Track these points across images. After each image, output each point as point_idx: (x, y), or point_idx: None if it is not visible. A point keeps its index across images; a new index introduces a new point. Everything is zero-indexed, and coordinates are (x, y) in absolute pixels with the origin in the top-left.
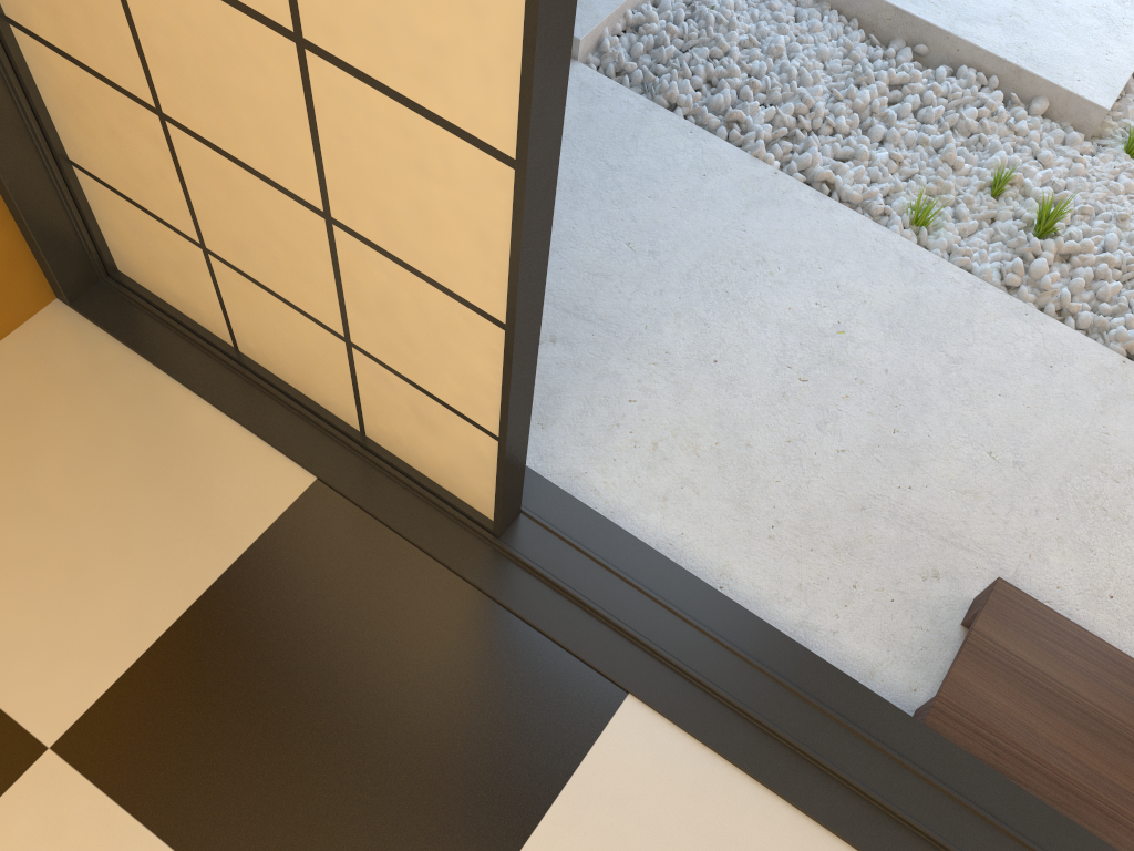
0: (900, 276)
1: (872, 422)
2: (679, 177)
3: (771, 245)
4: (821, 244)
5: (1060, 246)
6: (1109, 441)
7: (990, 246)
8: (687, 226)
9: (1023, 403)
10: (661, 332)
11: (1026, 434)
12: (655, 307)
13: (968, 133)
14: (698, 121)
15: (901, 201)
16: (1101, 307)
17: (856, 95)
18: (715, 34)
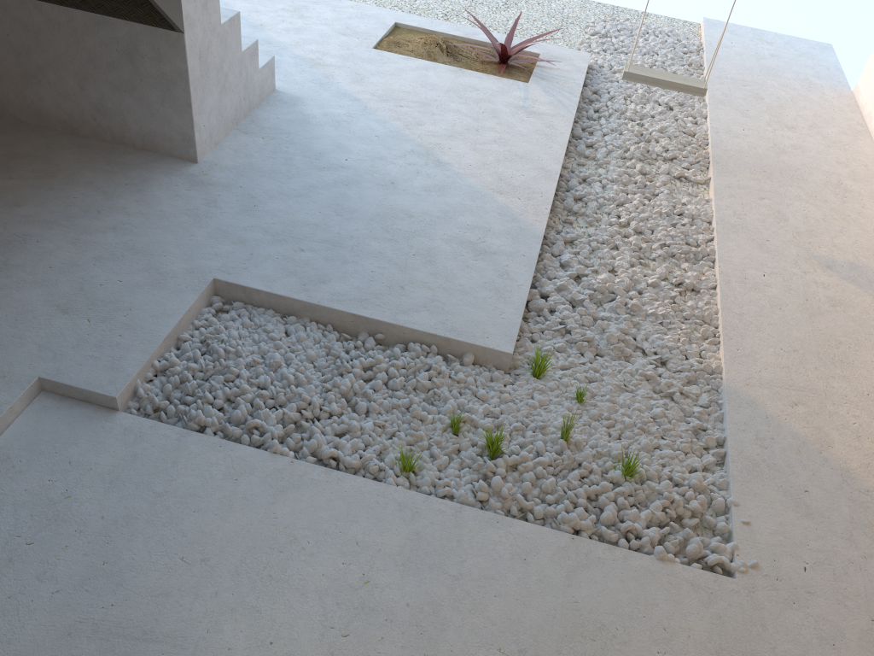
0: (402, 519)
1: (406, 654)
2: (216, 487)
3: (299, 523)
4: (337, 511)
5: (507, 461)
6: (580, 607)
7: (461, 472)
8: (229, 527)
9: (513, 597)
10: (222, 631)
11: (521, 623)
12: (213, 609)
13: (426, 389)
14: (226, 432)
15: (390, 456)
16: (547, 498)
17: (340, 383)
18: (227, 363)
